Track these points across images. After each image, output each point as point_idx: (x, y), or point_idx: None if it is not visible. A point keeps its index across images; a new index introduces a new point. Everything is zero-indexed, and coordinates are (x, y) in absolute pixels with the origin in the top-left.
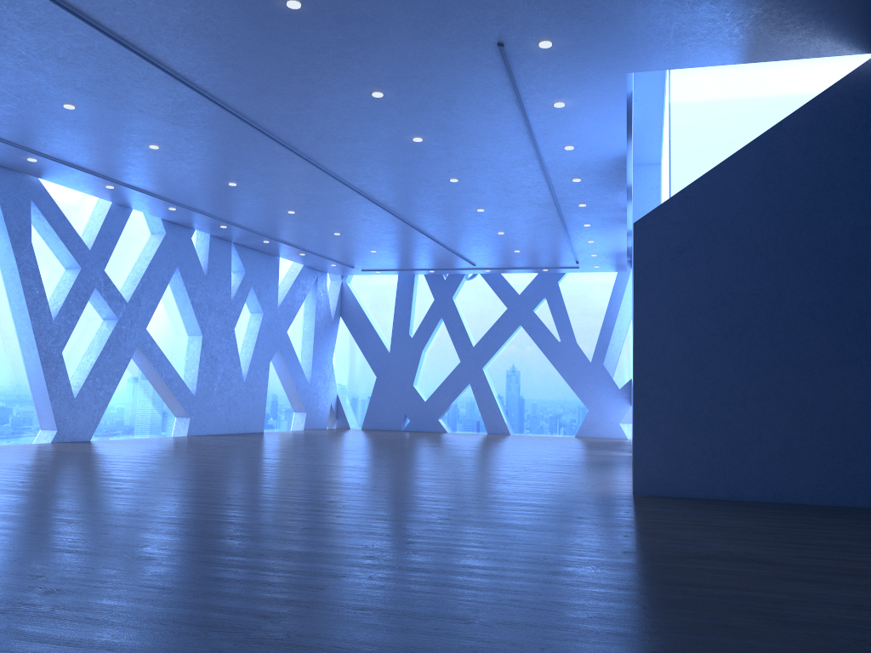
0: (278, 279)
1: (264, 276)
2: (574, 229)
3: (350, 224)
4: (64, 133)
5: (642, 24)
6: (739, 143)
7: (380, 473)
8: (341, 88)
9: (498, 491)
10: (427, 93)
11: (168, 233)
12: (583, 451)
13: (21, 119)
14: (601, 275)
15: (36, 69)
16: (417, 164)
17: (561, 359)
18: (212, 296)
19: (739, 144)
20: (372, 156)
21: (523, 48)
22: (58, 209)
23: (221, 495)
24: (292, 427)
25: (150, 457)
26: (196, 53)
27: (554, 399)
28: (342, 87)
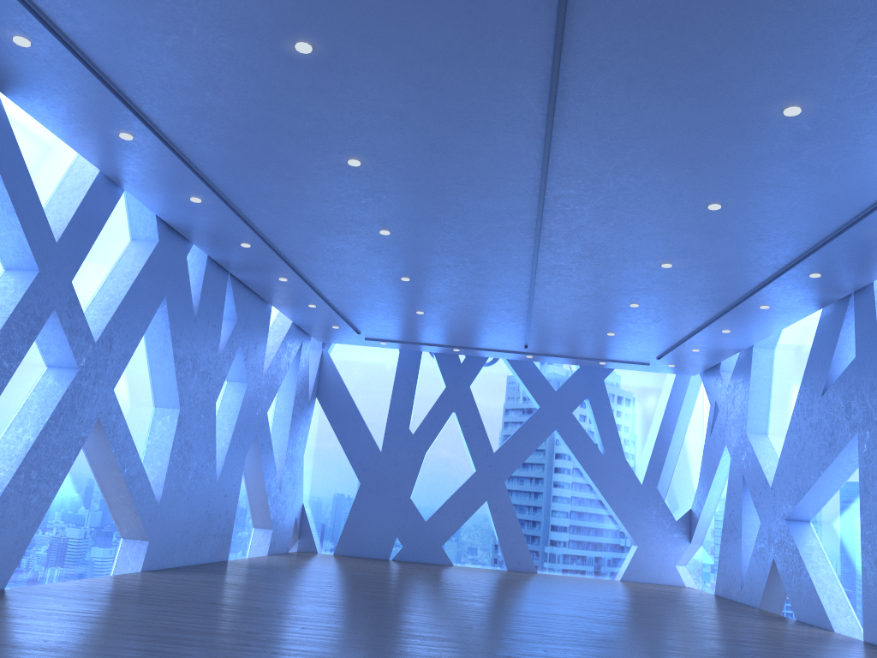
0: (267, 337)
1: (255, 330)
2: (736, 312)
3: (445, 266)
4: None
5: None
6: None
7: None
8: None
9: None
10: None
11: (162, 242)
12: (772, 627)
13: None
14: (651, 377)
15: None
16: (708, 166)
17: (606, 477)
18: (198, 349)
19: None
20: (664, 136)
21: None
22: (20, 159)
23: None
24: (249, 549)
25: None
26: None
27: (590, 528)
28: None
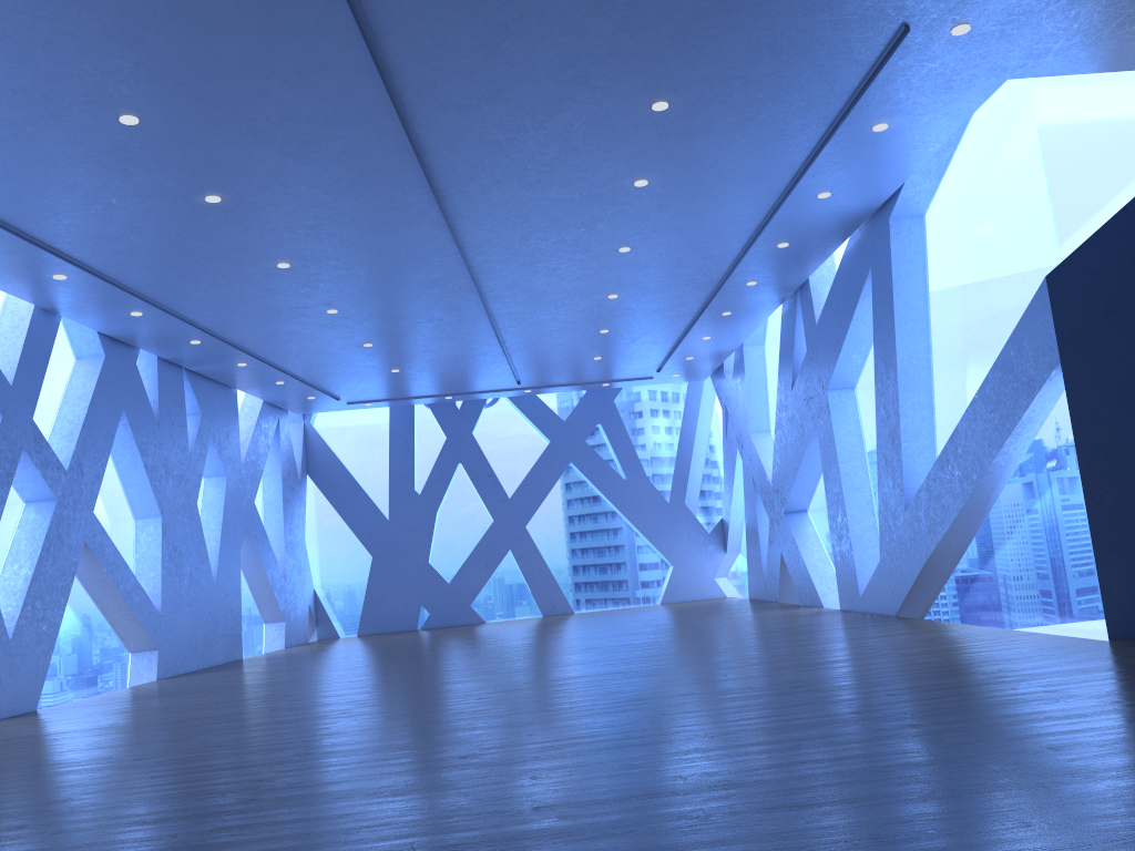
0: (238, 423)
1: (223, 420)
2: (703, 321)
3: (403, 328)
4: (69, 172)
5: (1102, 3)
6: (1129, 172)
7: (694, 672)
8: (619, 93)
9: (961, 664)
10: (730, 104)
11: (108, 356)
12: (765, 614)
13: (9, 144)
14: (665, 388)
15: (134, 41)
16: (599, 224)
17: (630, 502)
18: (167, 453)
19: (1129, 174)
20: (549, 211)
21: (927, 34)
22: None
23: (668, 735)
24: (264, 646)
25: (258, 711)
26: (455, 21)
27: (623, 557)
28: (621, 91)
